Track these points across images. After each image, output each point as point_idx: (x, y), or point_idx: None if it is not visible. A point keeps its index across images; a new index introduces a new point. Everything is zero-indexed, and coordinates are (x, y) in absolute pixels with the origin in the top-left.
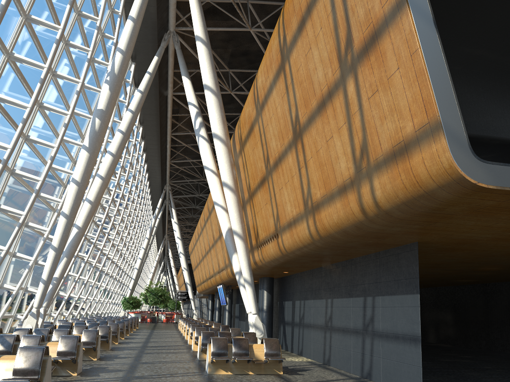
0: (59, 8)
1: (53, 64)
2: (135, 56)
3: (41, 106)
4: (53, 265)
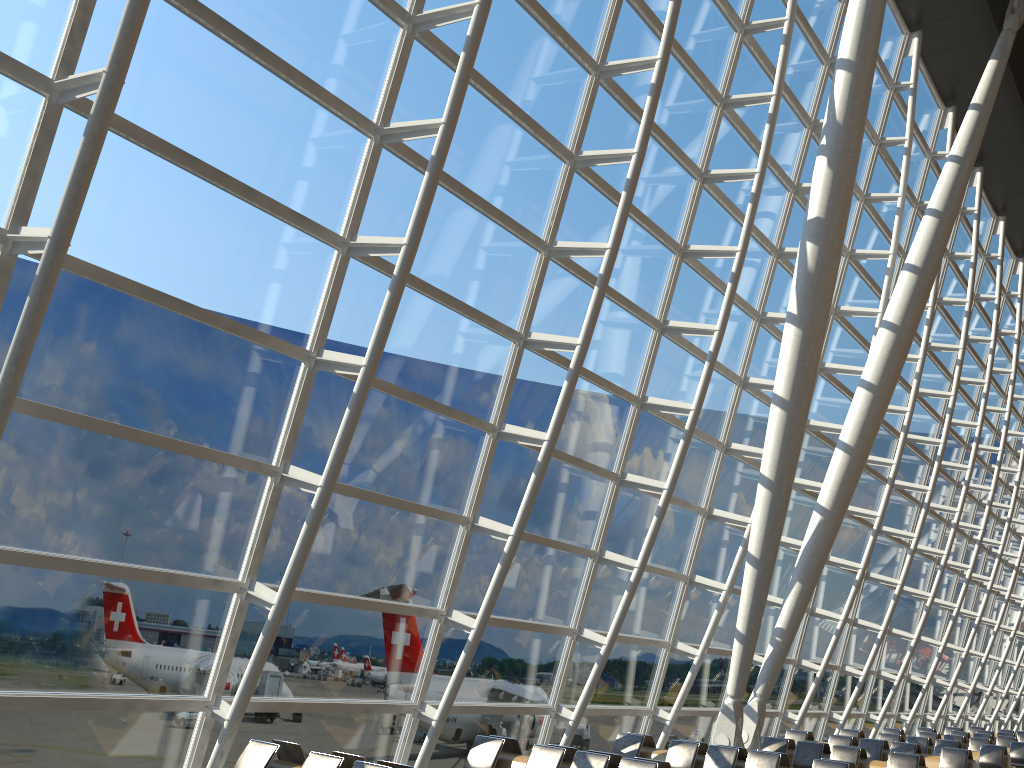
0: (686, 33)
1: (701, 159)
2: (950, 92)
3: (684, 254)
4: (755, 599)
